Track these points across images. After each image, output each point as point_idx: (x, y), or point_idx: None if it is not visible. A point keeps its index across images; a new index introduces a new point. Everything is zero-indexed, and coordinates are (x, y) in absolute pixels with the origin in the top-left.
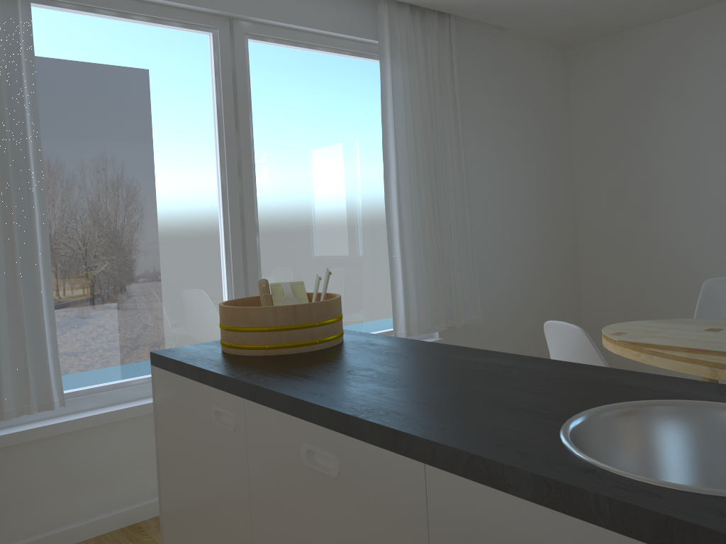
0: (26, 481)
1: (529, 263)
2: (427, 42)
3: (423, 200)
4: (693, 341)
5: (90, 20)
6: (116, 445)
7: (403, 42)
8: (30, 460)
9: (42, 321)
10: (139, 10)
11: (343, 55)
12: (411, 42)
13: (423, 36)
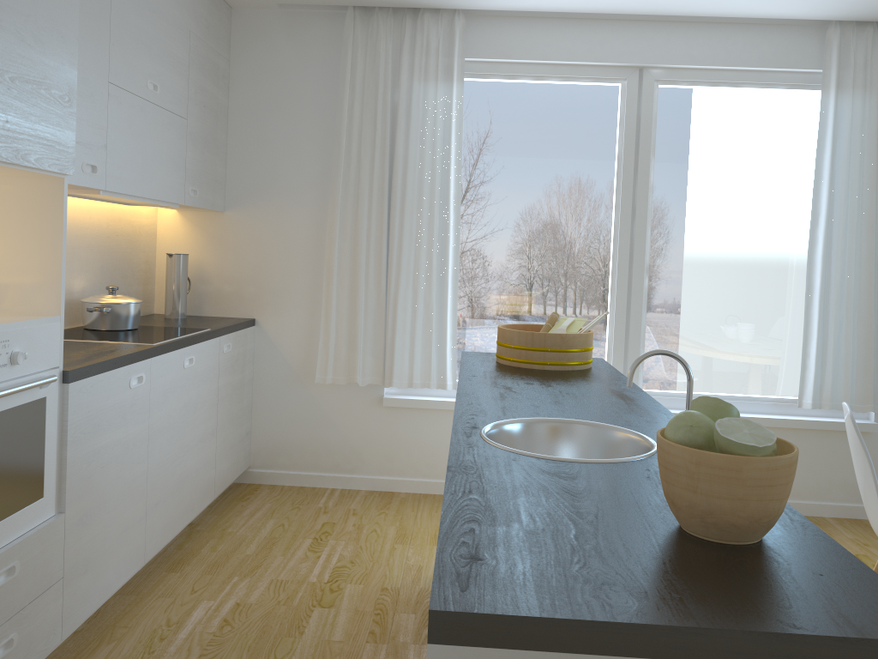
0: (427, 437)
1: None
2: None
3: (863, 256)
4: None
5: (512, 86)
6: None
7: (859, 69)
8: (431, 423)
9: (445, 322)
10: (552, 72)
11: (777, 89)
12: (872, 67)
13: None
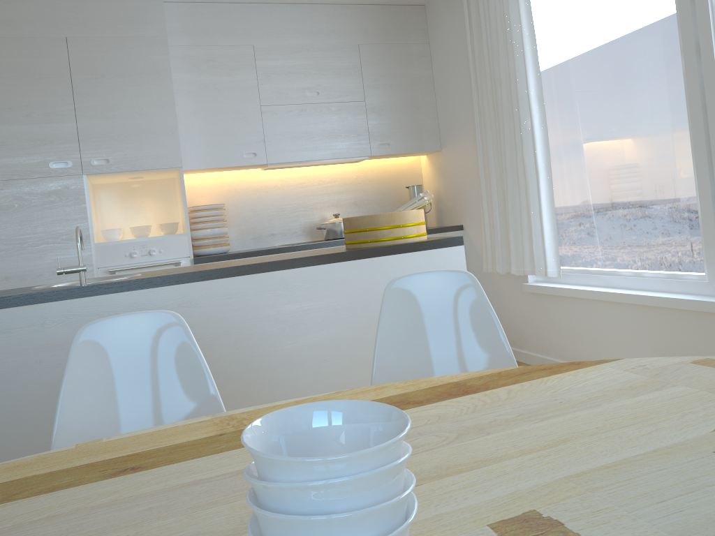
0: (558, 321)
1: None
2: None
3: None
4: (566, 403)
5: None
6: (600, 319)
7: None
8: (558, 308)
9: (540, 213)
10: None
11: None
12: None
13: None
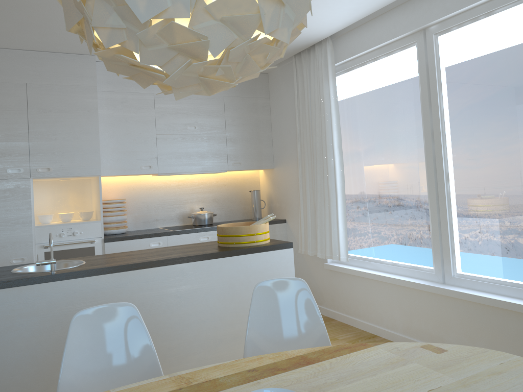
0: (345, 289)
1: None
2: None
3: None
4: (360, 372)
5: (365, 69)
6: (371, 290)
7: None
8: (346, 281)
9: (337, 220)
10: (379, 53)
11: None
12: None
13: None
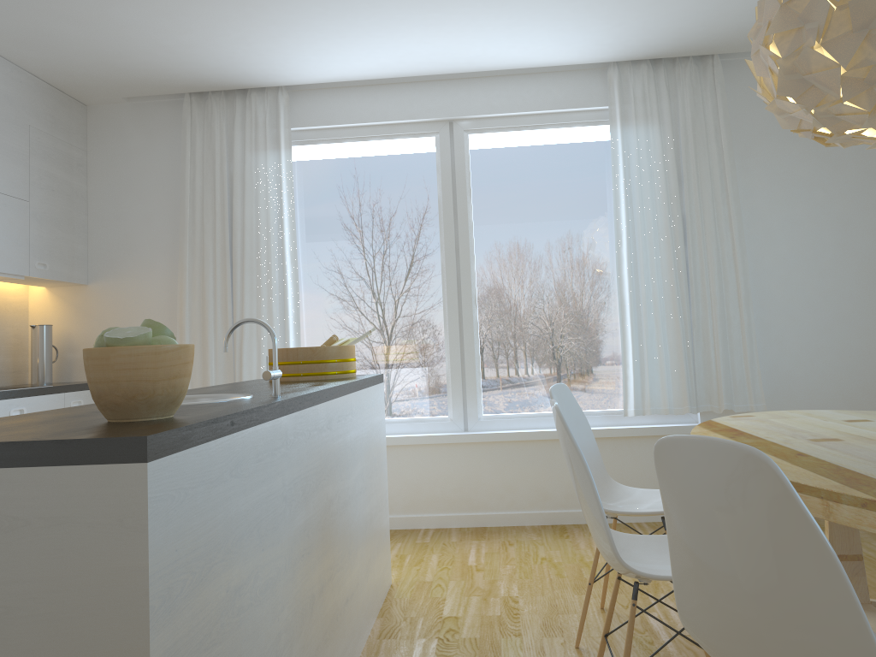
0: None
1: (875, 343)
2: (677, 93)
3: (664, 268)
4: (773, 425)
5: (339, 148)
6: None
7: (639, 101)
8: None
9: None
10: (372, 132)
11: (576, 127)
12: (651, 99)
13: (674, 87)
